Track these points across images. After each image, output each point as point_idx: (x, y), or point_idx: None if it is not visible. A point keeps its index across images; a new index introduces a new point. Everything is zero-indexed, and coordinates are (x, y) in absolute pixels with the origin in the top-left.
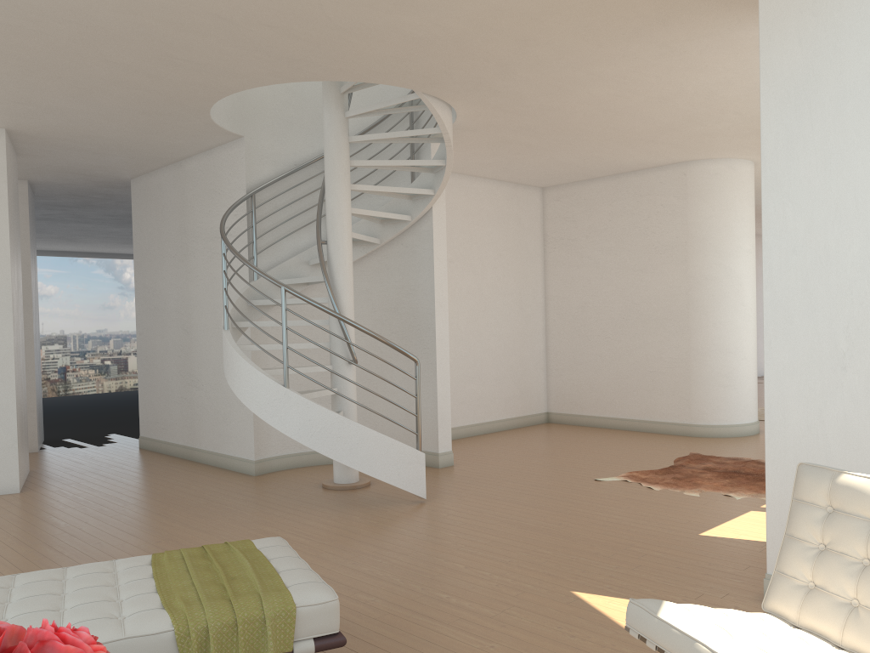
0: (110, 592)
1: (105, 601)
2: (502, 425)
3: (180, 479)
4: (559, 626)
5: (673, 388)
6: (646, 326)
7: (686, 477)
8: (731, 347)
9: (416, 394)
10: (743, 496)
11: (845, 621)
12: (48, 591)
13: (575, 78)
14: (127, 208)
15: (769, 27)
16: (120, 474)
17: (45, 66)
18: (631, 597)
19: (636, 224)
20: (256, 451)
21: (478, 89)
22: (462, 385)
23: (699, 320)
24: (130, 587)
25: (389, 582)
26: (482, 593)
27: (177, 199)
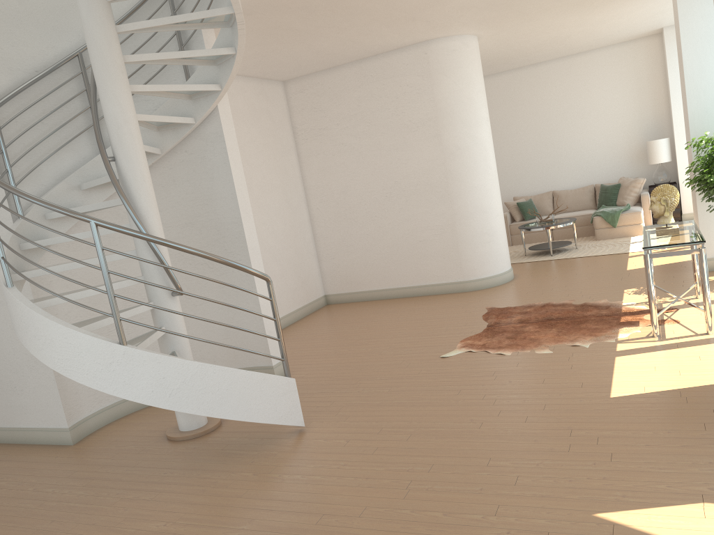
0: None
1: None
2: (293, 317)
3: None
4: None
5: (443, 252)
6: (409, 200)
7: (515, 334)
8: (487, 207)
9: (275, 316)
10: (589, 343)
11: None
12: None
13: None
14: None
15: None
16: None
17: None
18: (660, 502)
19: (385, 106)
20: (67, 417)
21: None
22: None
23: (458, 187)
24: None
25: None
26: None
27: None
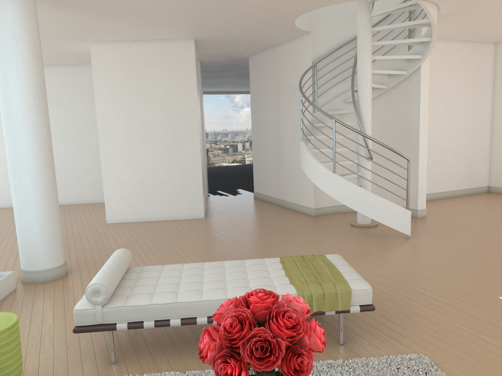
0: (266, 273)
1: (265, 277)
2: (457, 193)
3: (276, 216)
4: (490, 314)
5: None
6: None
7: None
8: None
9: (407, 178)
10: None
11: None
12: (239, 270)
13: None
14: (244, 70)
15: None
16: (247, 211)
17: (217, 10)
18: None
19: None
20: (314, 204)
21: None
22: (433, 169)
23: None
24: (274, 272)
25: (391, 280)
26: (444, 291)
27: (273, 67)
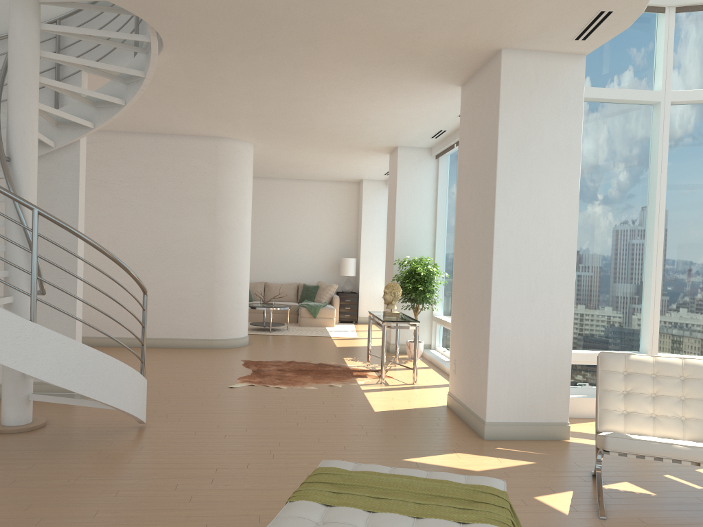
0: None
1: None
2: None
3: None
4: None
5: (198, 311)
6: (176, 261)
7: (281, 377)
8: (241, 280)
9: (144, 324)
10: (340, 385)
11: (654, 424)
12: None
13: (281, 71)
14: None
15: (505, 102)
16: None
17: None
18: (434, 453)
19: (171, 178)
20: None
21: (207, 53)
22: None
23: (222, 259)
24: (392, 523)
25: (292, 489)
26: None
27: None
